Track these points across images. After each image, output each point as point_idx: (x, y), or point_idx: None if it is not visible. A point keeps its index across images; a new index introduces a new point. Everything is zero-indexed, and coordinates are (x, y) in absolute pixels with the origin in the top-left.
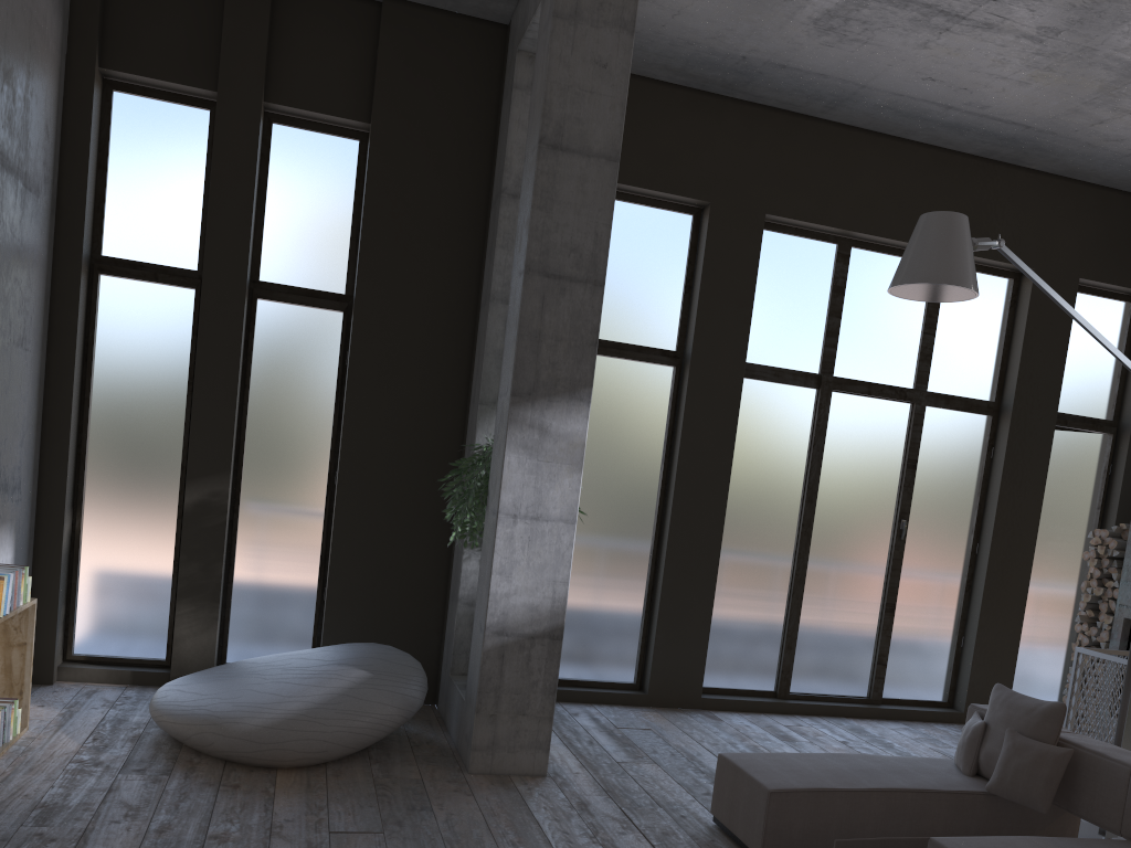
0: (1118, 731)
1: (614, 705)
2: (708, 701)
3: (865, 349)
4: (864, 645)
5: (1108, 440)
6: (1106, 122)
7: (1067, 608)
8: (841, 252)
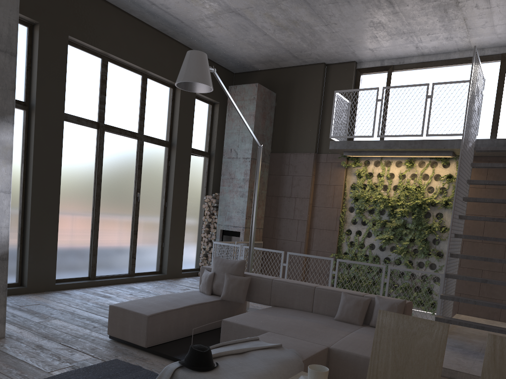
0: (247, 269)
1: (9, 295)
2: (59, 286)
3: (117, 112)
4: (125, 250)
5: (207, 160)
6: (211, 27)
7: (197, 228)
8: (104, 63)
